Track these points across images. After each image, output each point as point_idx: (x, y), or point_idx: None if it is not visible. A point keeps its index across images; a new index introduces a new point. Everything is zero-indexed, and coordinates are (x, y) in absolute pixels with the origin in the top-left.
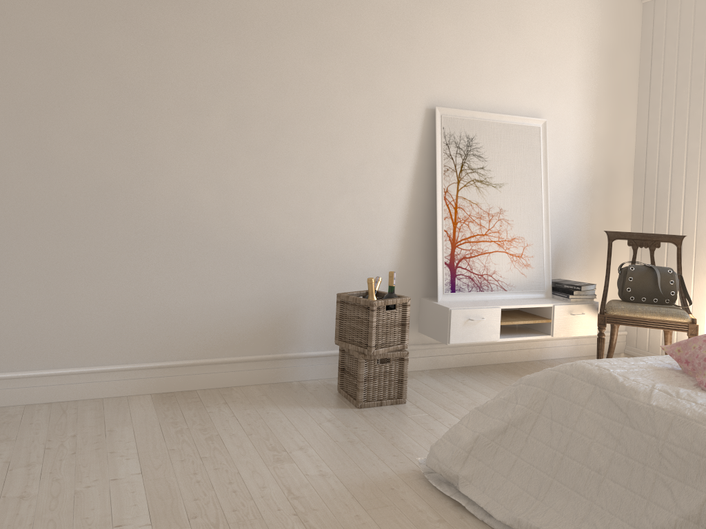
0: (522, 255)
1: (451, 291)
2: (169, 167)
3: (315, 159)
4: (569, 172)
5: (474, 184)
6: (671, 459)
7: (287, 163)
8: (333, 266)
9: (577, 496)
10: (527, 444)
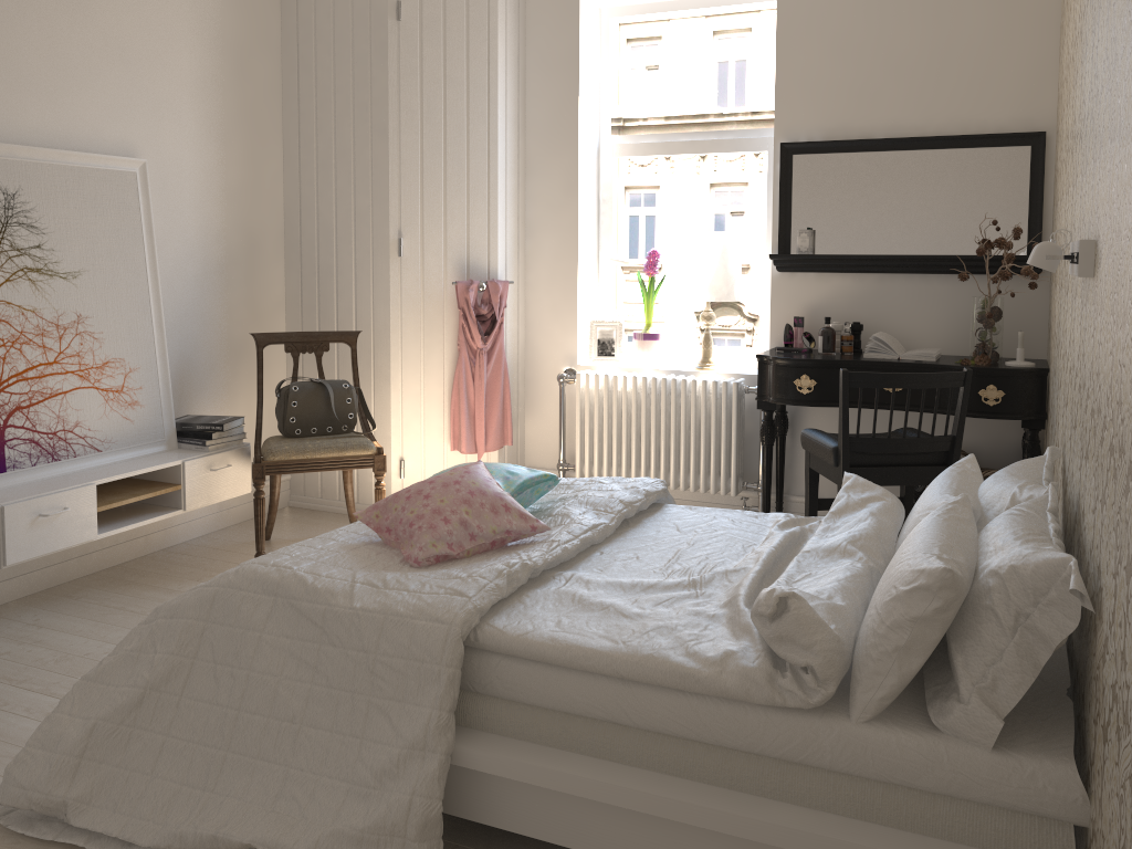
0: (125, 387)
1: None
2: None
3: None
4: (189, 244)
5: (26, 277)
6: (386, 676)
7: None
8: None
9: (266, 765)
10: (180, 712)
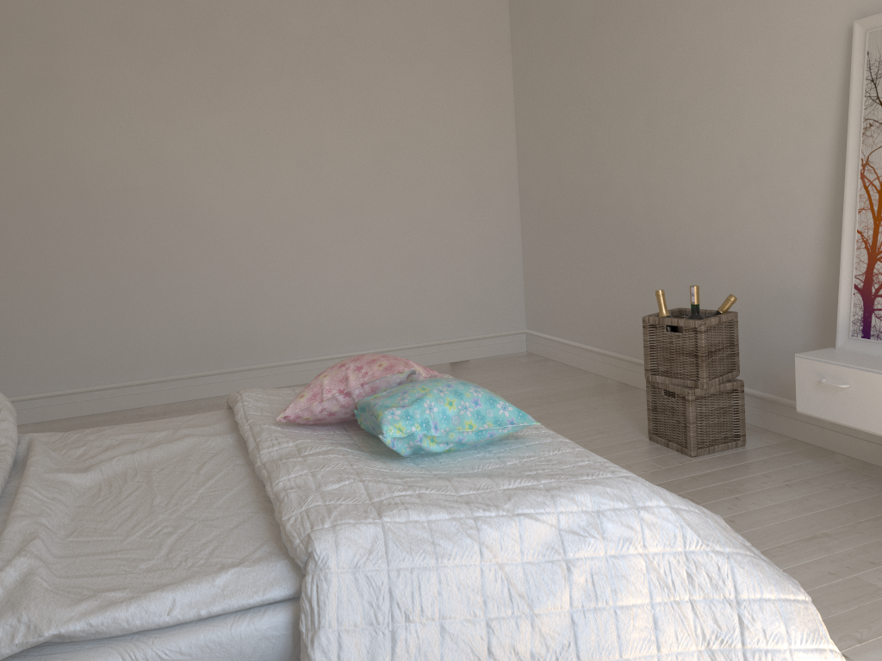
0: None
1: (862, 335)
2: (614, 174)
3: (715, 144)
4: None
5: None
6: None
7: (691, 154)
8: (743, 280)
9: None
10: None
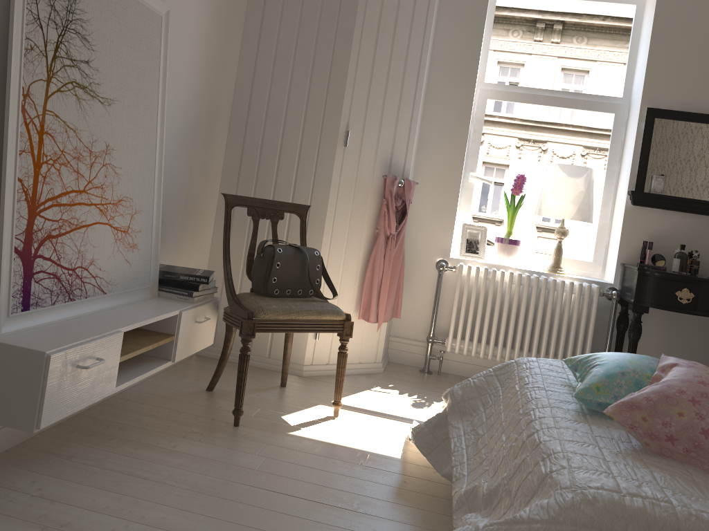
0: (130, 229)
1: (23, 308)
2: None
3: None
4: (178, 100)
5: (74, 92)
6: None
7: None
8: None
9: None
10: None
